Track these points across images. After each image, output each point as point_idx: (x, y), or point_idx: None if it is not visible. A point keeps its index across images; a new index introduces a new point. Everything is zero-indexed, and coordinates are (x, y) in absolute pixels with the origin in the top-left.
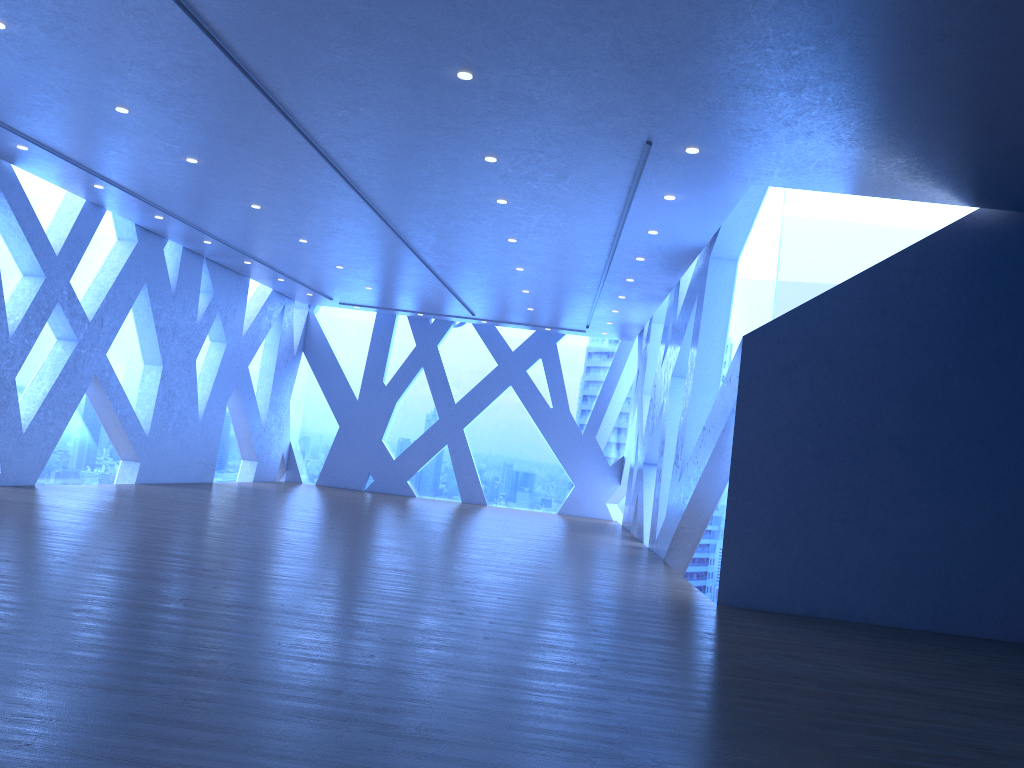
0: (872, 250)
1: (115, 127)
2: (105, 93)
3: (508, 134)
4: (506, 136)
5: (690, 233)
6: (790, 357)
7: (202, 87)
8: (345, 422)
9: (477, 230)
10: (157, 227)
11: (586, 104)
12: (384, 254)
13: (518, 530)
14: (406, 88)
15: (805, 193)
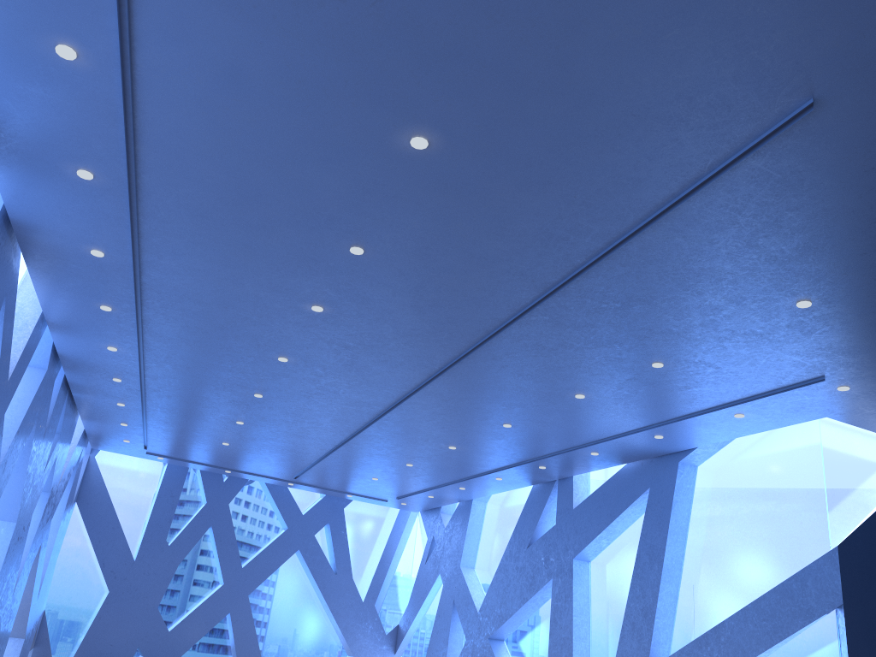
0: (873, 477)
1: (299, 262)
2: (378, 232)
3: (723, 350)
4: (717, 351)
5: (688, 441)
6: (866, 565)
7: (515, 254)
8: (117, 586)
9: (491, 413)
10: (80, 356)
11: (845, 343)
12: (329, 418)
13: None
14: (725, 301)
15: (831, 426)
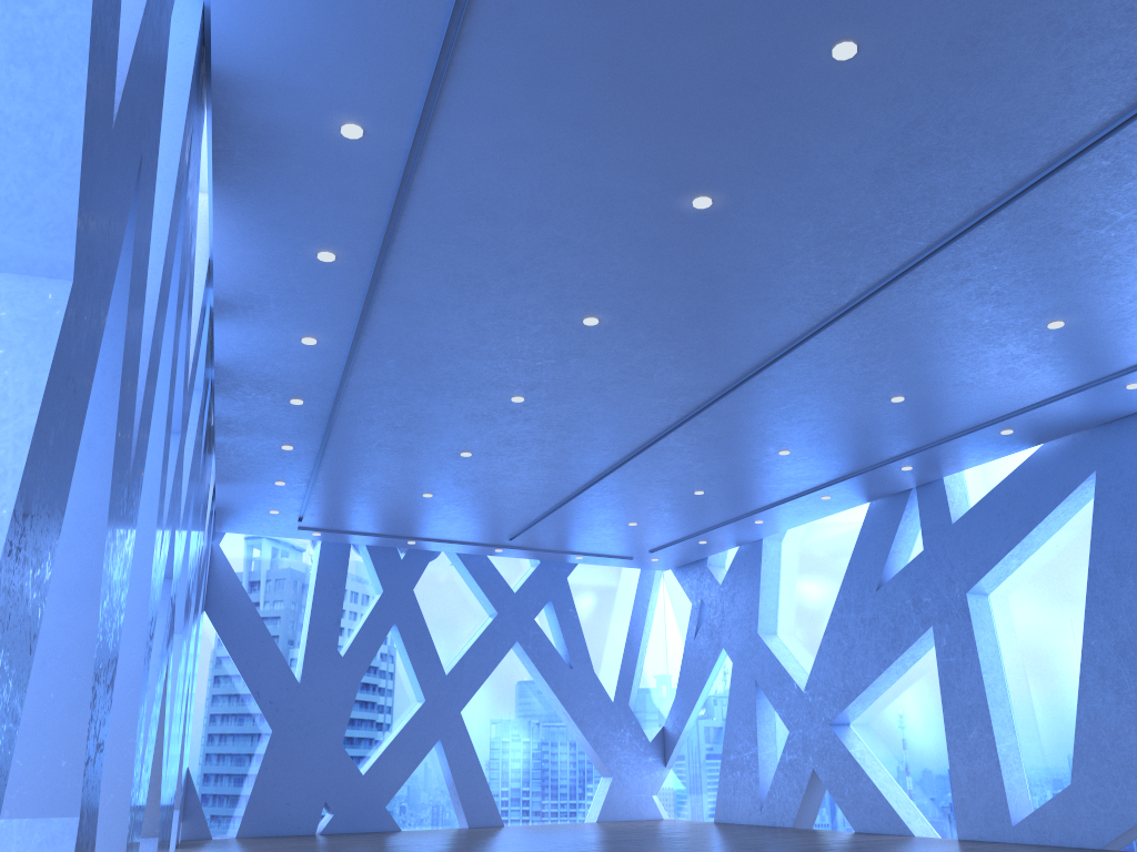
0: None
1: (720, 97)
2: None
3: None
4: None
5: None
6: None
7: None
8: (281, 722)
9: (885, 379)
10: (249, 365)
11: None
12: (612, 427)
13: (798, 846)
14: None
15: None
